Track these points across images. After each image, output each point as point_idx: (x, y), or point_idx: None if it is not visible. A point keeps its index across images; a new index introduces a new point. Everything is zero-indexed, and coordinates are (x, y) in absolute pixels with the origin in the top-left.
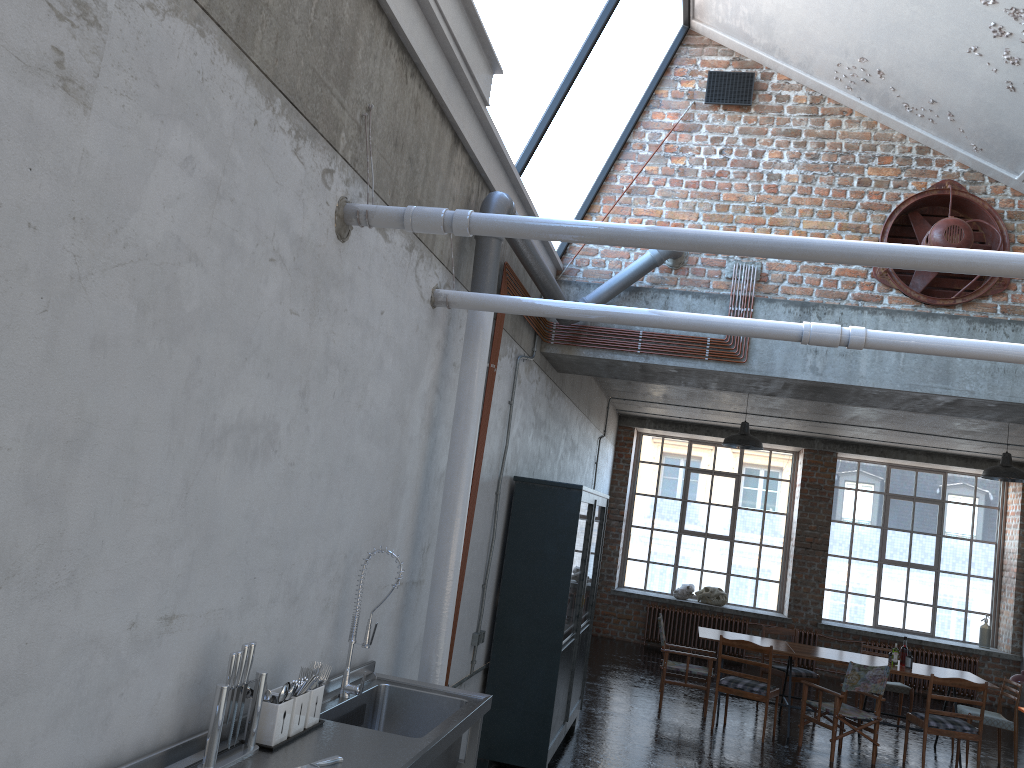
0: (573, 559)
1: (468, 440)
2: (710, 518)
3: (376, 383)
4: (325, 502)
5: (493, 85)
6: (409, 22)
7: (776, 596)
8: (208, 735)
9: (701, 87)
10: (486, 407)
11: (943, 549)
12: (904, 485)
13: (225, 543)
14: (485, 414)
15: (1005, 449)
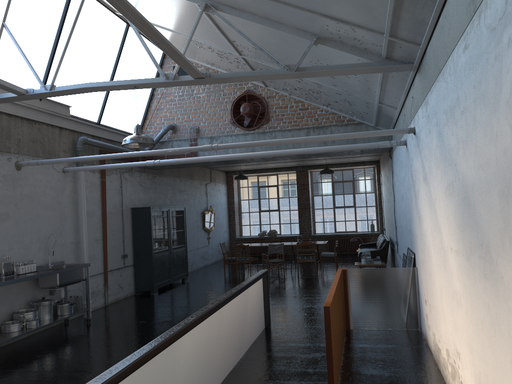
0: (151, 228)
1: (82, 204)
2: (270, 204)
3: (44, 197)
4: (32, 226)
5: (73, 108)
6: (28, 114)
7: (298, 228)
8: (1, 271)
9: (172, 71)
10: (103, 191)
11: (356, 198)
12: (338, 177)
13: (0, 237)
14: (103, 193)
15: (356, 158)
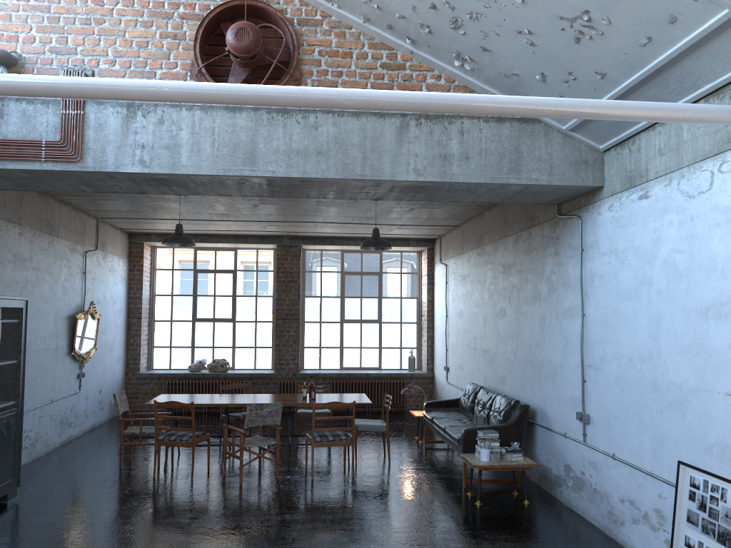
0: None
1: None
2: (216, 306)
3: None
4: None
5: None
6: None
7: (270, 358)
8: None
9: None
10: None
11: (383, 307)
12: (354, 264)
13: None
14: None
15: (405, 229)
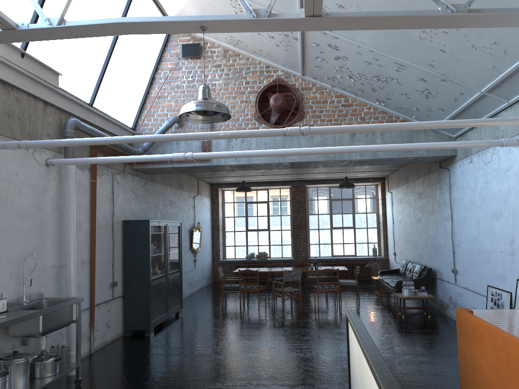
0: (150, 248)
1: (71, 211)
2: (258, 222)
3: (19, 198)
4: (1, 241)
5: (62, 78)
6: (4, 74)
7: (290, 251)
8: None
9: (180, 51)
10: (93, 196)
11: (356, 219)
12: (337, 194)
13: None
14: (93, 199)
15: (365, 173)
